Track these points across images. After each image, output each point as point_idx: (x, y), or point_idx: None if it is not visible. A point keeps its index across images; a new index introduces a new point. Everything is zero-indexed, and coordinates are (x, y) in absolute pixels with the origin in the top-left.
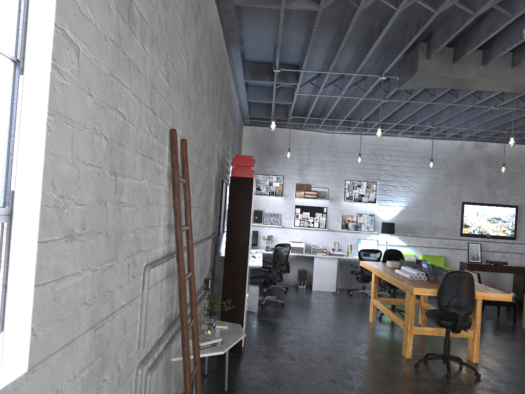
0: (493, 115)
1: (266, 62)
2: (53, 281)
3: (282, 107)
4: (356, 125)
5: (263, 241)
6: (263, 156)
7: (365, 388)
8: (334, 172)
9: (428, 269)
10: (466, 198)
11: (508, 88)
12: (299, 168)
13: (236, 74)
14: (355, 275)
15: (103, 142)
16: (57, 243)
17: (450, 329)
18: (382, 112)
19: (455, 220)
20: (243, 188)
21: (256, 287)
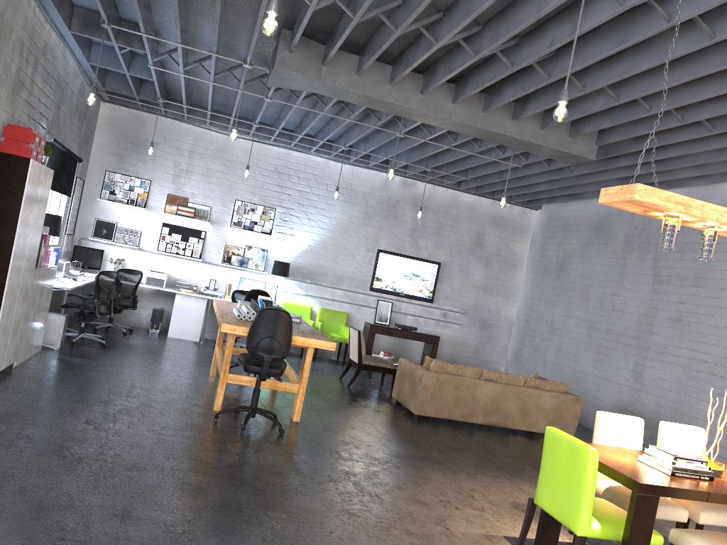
0: (406, 145)
1: None
2: None
3: (153, 85)
4: (253, 129)
5: (111, 265)
6: (125, 149)
7: (124, 431)
8: (222, 187)
9: (261, 308)
10: (384, 245)
11: (388, 109)
12: (175, 173)
13: (54, 19)
14: None
15: None
16: None
17: (259, 376)
18: (282, 116)
19: (366, 271)
20: (14, 170)
21: (62, 316)
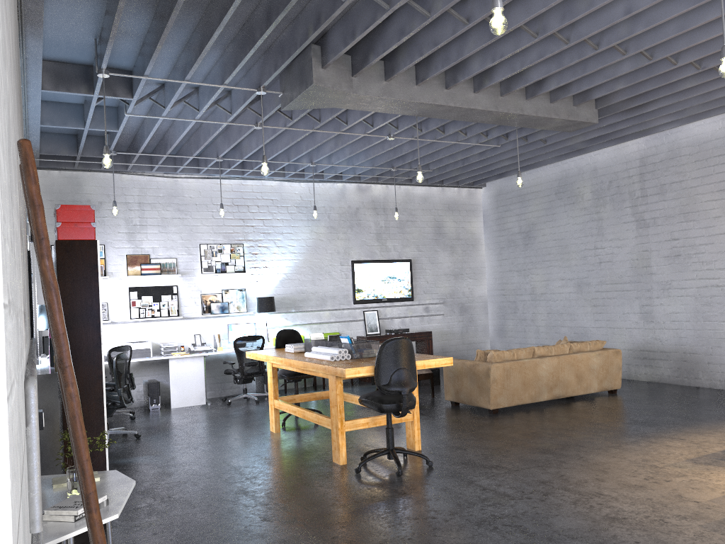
0: (383, 148)
1: (78, 63)
2: (10, 392)
3: (94, 139)
4: (210, 165)
5: None
6: None
7: (311, 515)
8: (182, 234)
9: (352, 343)
10: (356, 255)
11: (412, 110)
12: (129, 231)
13: (29, 78)
14: (228, 376)
15: (6, 127)
16: (7, 314)
17: (394, 413)
18: (246, 145)
19: (345, 285)
20: (81, 257)
21: None
